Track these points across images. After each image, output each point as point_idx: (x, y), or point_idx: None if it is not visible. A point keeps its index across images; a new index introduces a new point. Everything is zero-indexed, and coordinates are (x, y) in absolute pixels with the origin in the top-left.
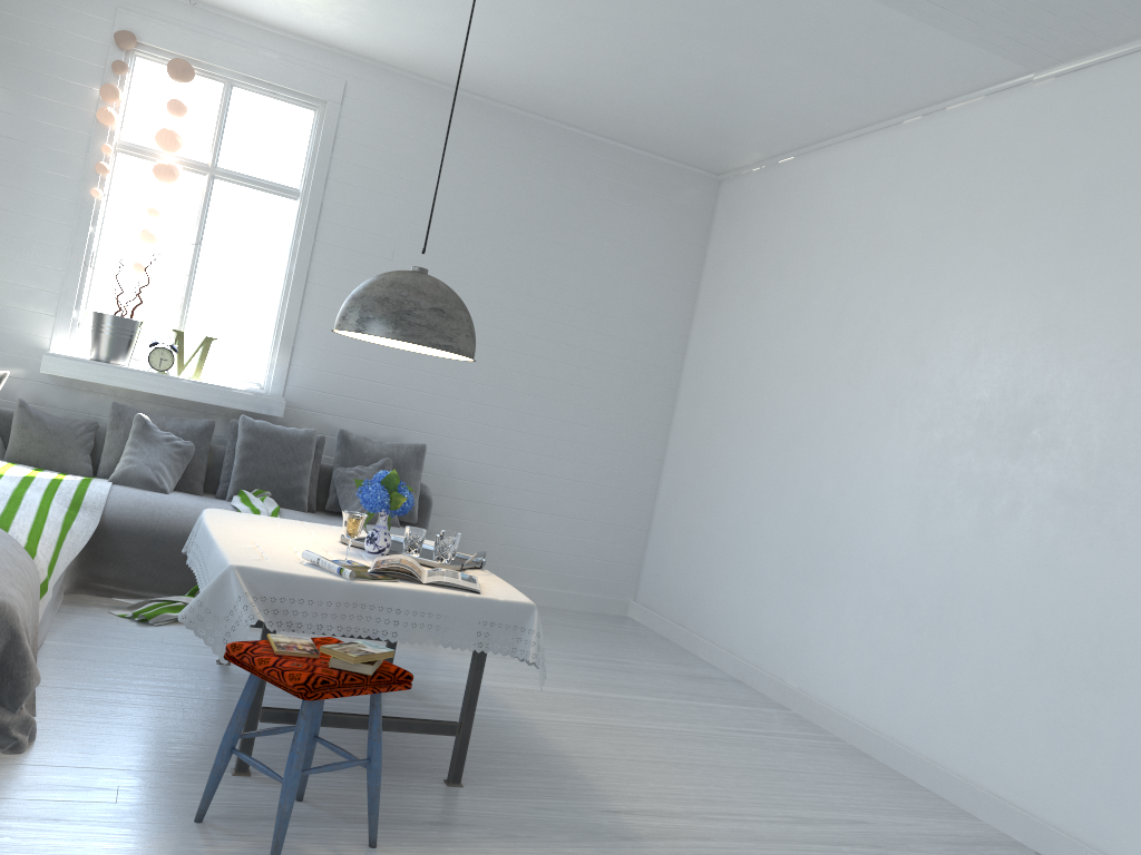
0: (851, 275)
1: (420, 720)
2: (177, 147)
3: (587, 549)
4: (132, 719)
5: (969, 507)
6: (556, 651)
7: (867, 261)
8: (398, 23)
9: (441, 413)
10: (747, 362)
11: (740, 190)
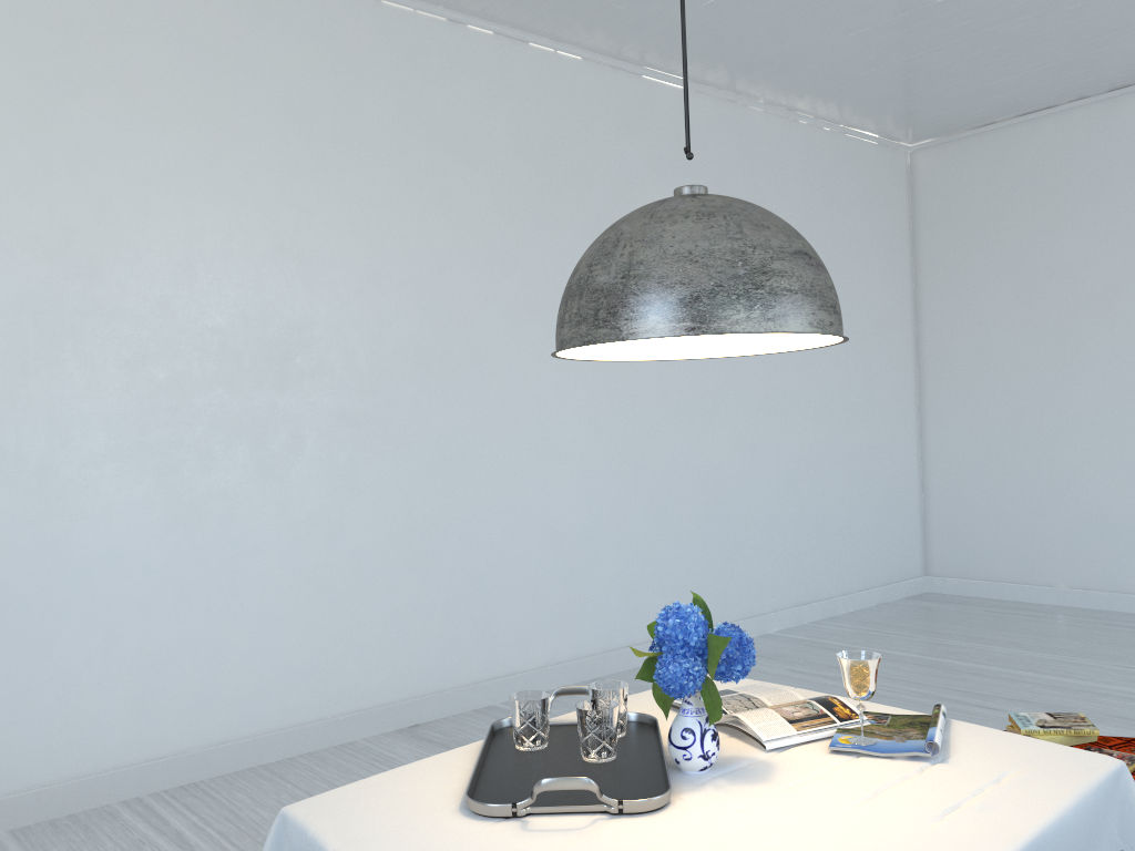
0: None
1: None
2: None
3: None
4: None
5: (239, 451)
6: None
7: None
8: None
9: None
10: None
11: None
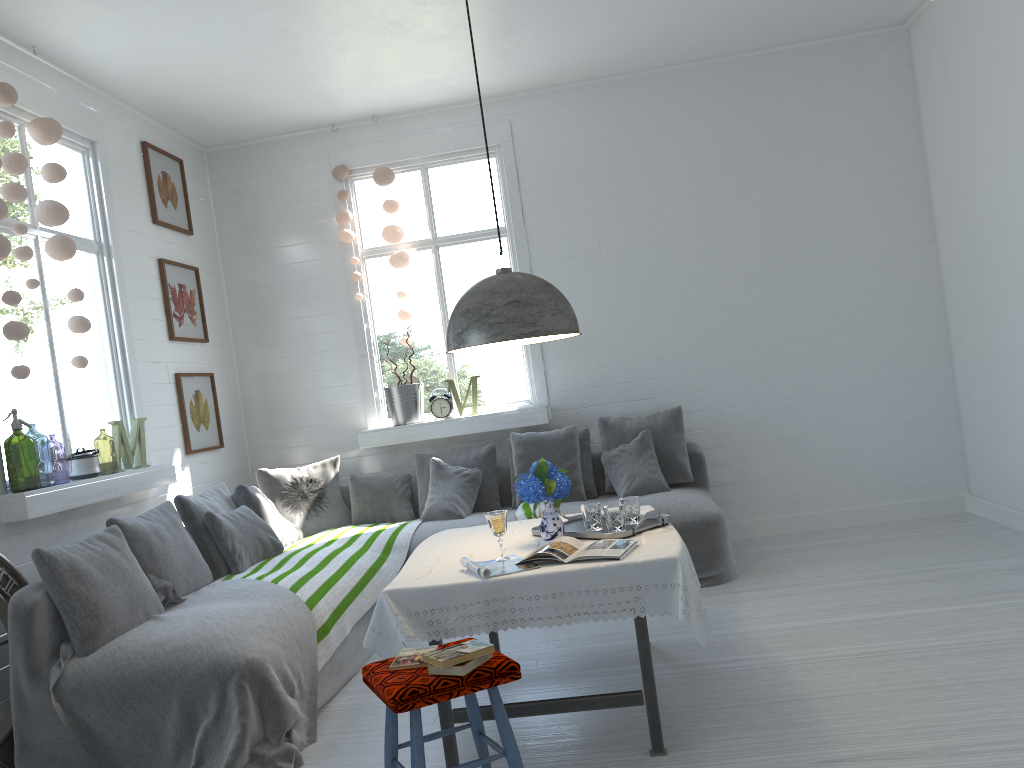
0: None
1: (601, 696)
2: (399, 236)
3: (893, 455)
4: None
5: None
6: (854, 574)
7: None
8: (513, 53)
9: (693, 371)
10: (989, 204)
11: (927, 28)
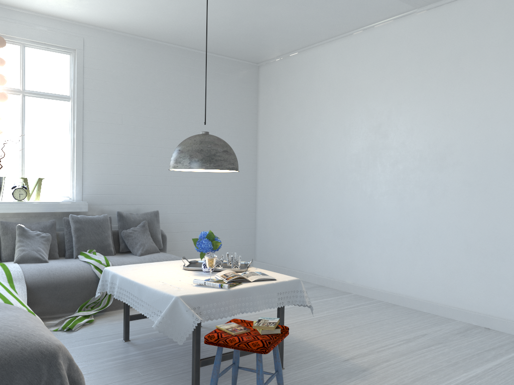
0: (341, 103)
1: None
2: (5, 82)
3: (232, 242)
4: (120, 383)
5: (423, 194)
6: None
7: (348, 96)
8: (116, 7)
9: (158, 194)
10: (293, 146)
11: (271, 70)
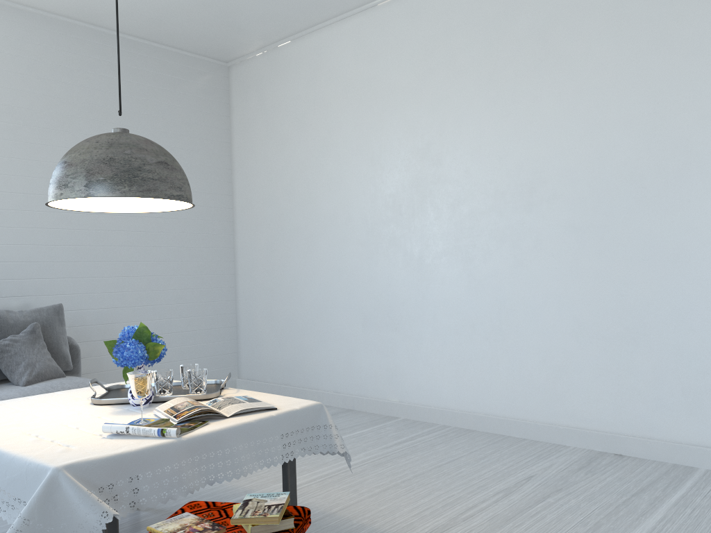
0: (364, 115)
1: None
2: None
3: (199, 351)
4: None
5: (503, 250)
6: None
7: (374, 103)
8: None
9: (62, 276)
10: (291, 190)
11: (249, 71)
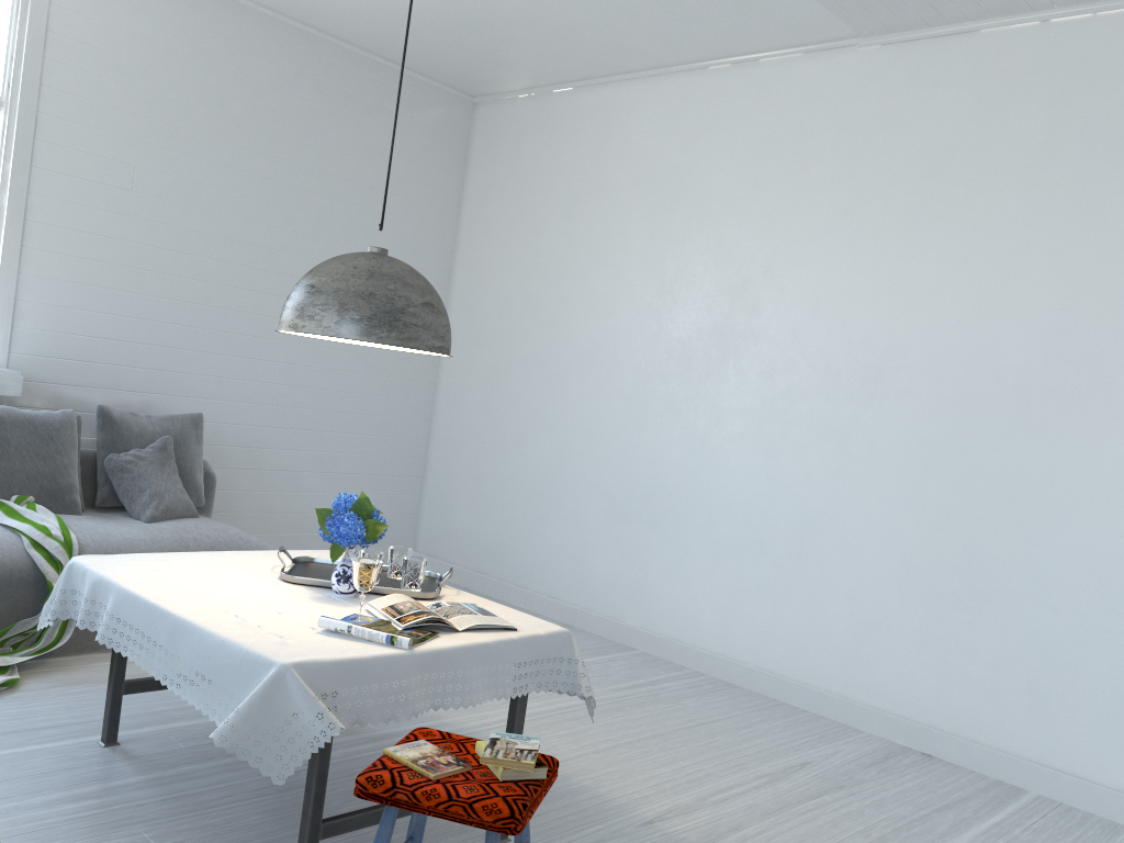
0: (662, 219)
1: None
2: None
3: None
4: None
5: (823, 450)
6: None
7: (679, 206)
8: None
9: (204, 372)
10: (536, 302)
11: (504, 117)
